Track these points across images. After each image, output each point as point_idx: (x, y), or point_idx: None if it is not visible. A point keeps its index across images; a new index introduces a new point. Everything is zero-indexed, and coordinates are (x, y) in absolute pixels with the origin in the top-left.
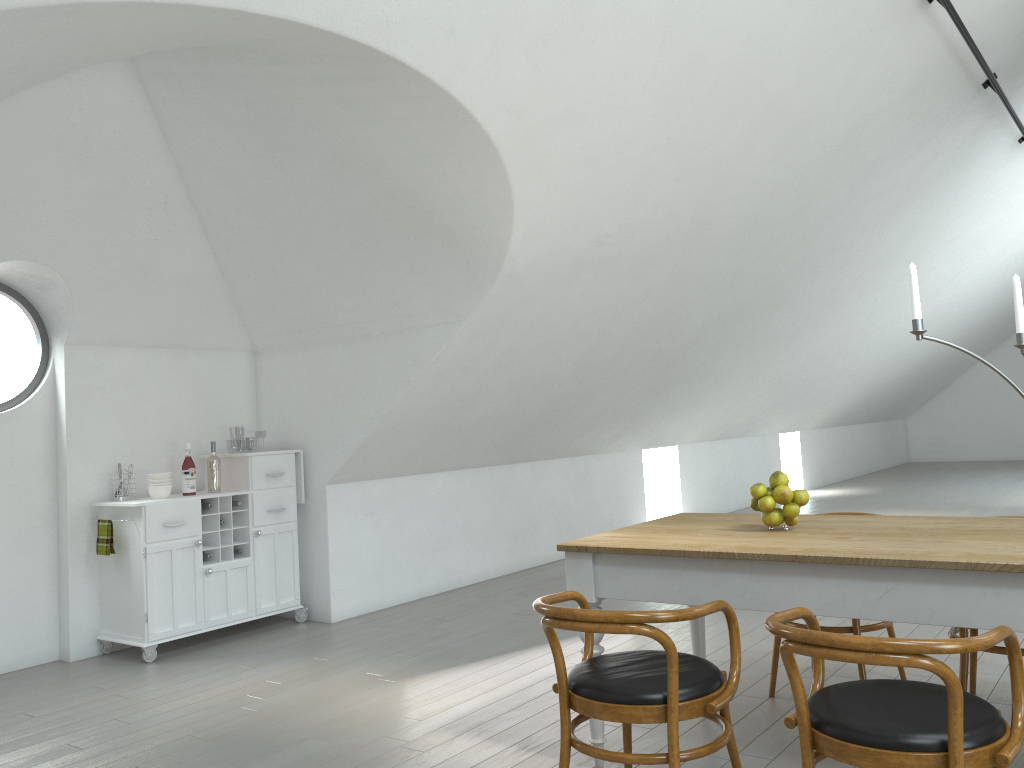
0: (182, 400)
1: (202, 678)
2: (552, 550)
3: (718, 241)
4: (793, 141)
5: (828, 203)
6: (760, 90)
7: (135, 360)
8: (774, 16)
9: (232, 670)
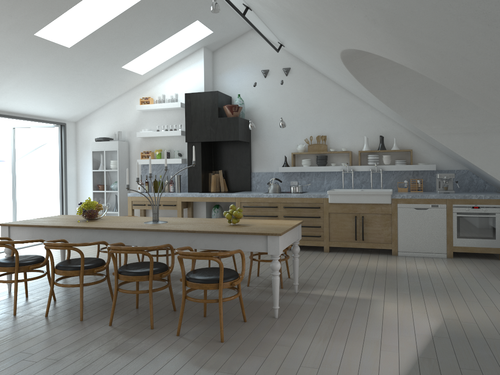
0: None
1: None
2: None
3: None
4: None
5: None
6: None
7: None
8: None
9: None
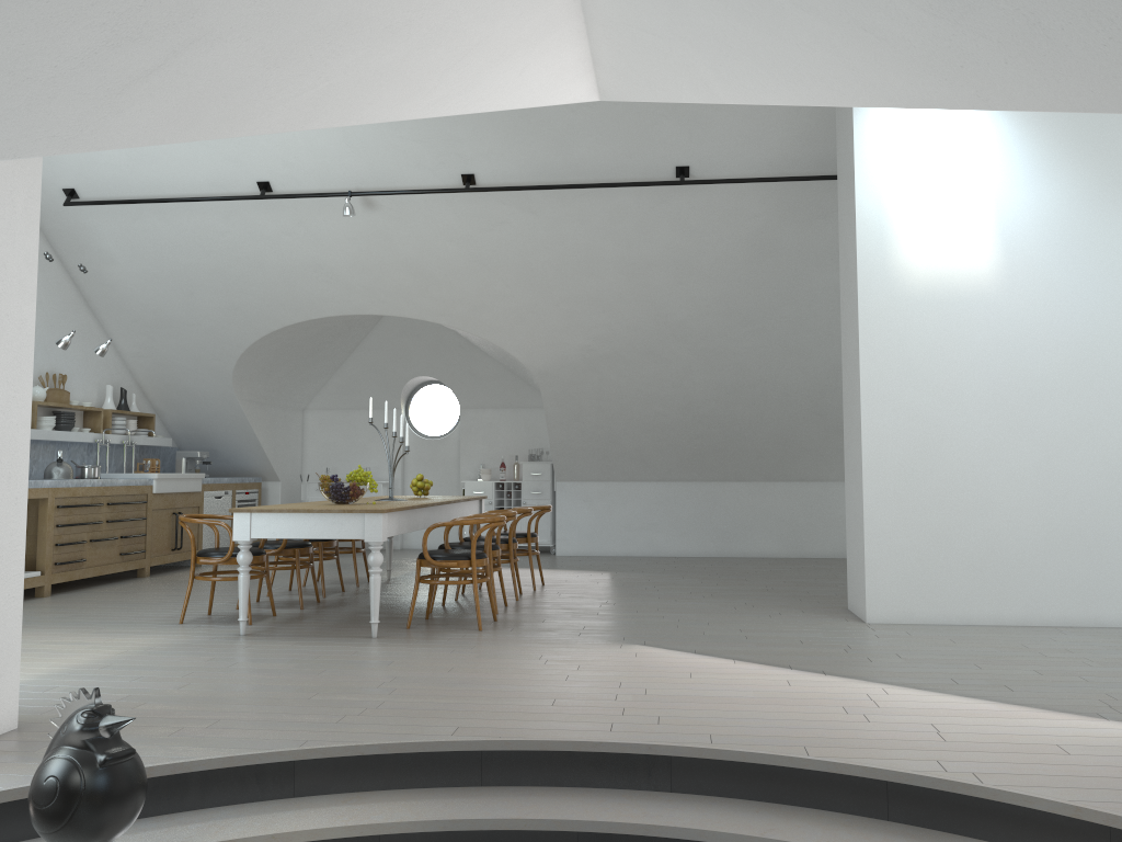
0: (517, 434)
1: None
2: (770, 549)
3: (714, 330)
4: (686, 269)
5: (825, 285)
6: (599, 260)
7: (493, 414)
8: (550, 235)
9: None
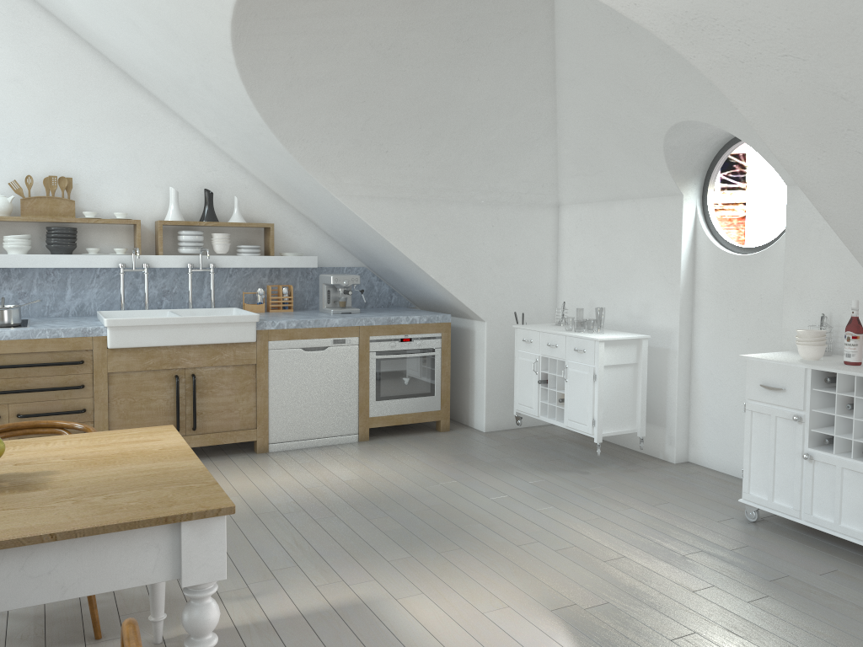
0: None
1: (659, 535)
2: None
3: None
4: None
5: None
6: None
7: None
8: None
9: (682, 547)
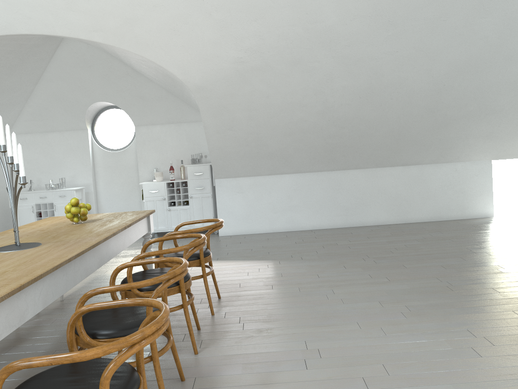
0: (181, 143)
1: (135, 246)
2: (382, 218)
3: (358, 36)
4: None
5: None
6: None
7: (161, 129)
8: None
9: None
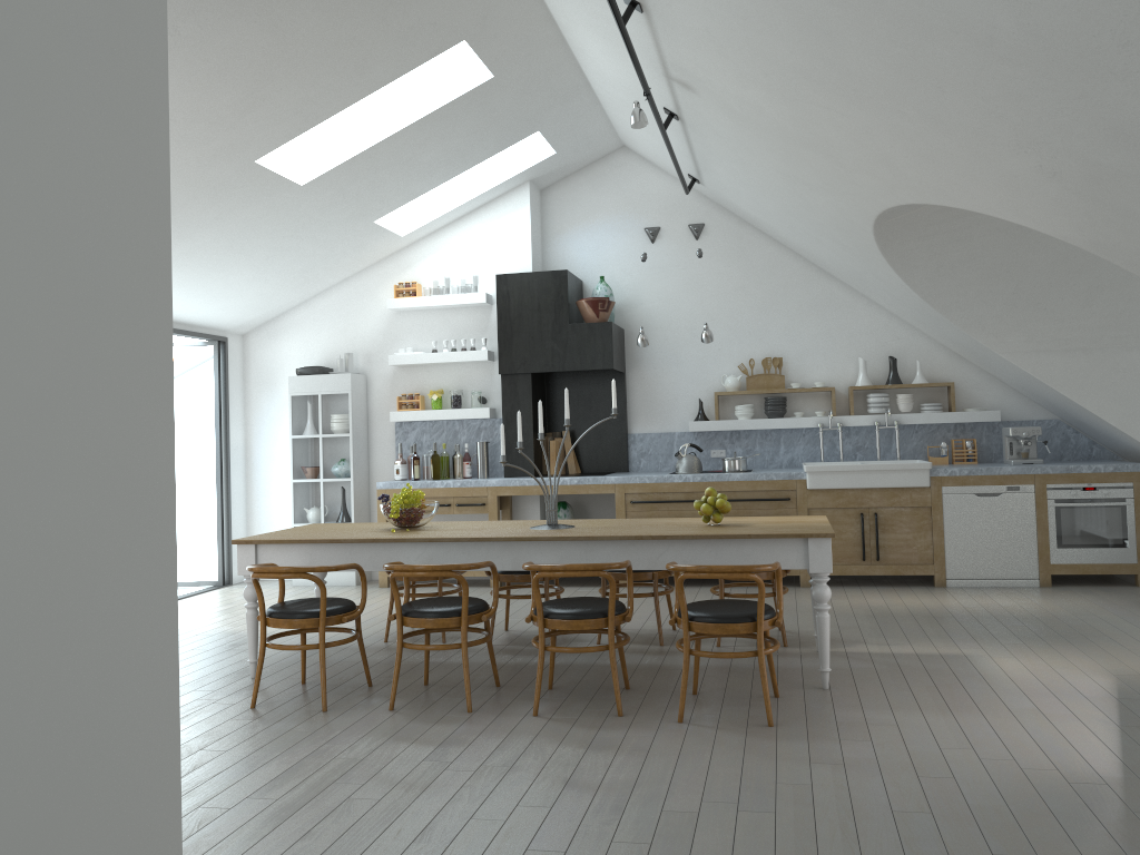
0: None
1: None
2: None
3: (1099, 8)
4: None
5: None
6: (793, 5)
7: None
8: (731, 12)
9: None
